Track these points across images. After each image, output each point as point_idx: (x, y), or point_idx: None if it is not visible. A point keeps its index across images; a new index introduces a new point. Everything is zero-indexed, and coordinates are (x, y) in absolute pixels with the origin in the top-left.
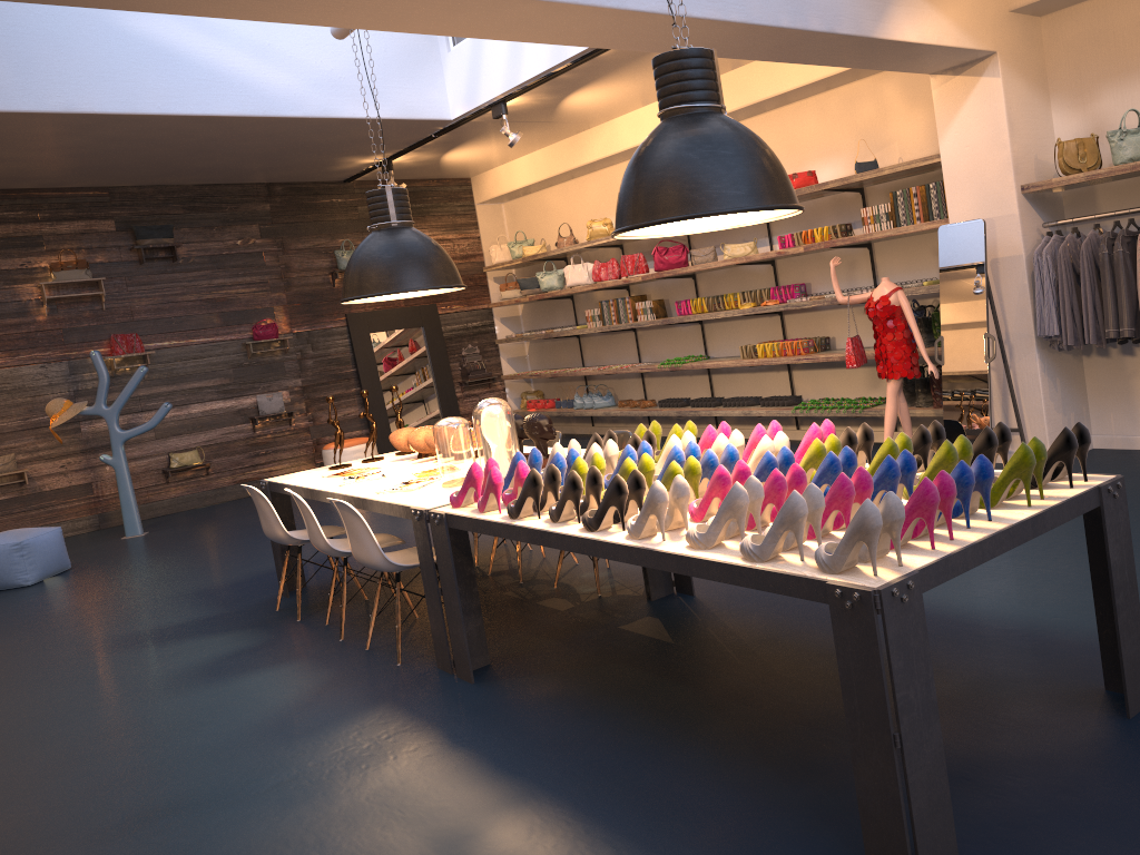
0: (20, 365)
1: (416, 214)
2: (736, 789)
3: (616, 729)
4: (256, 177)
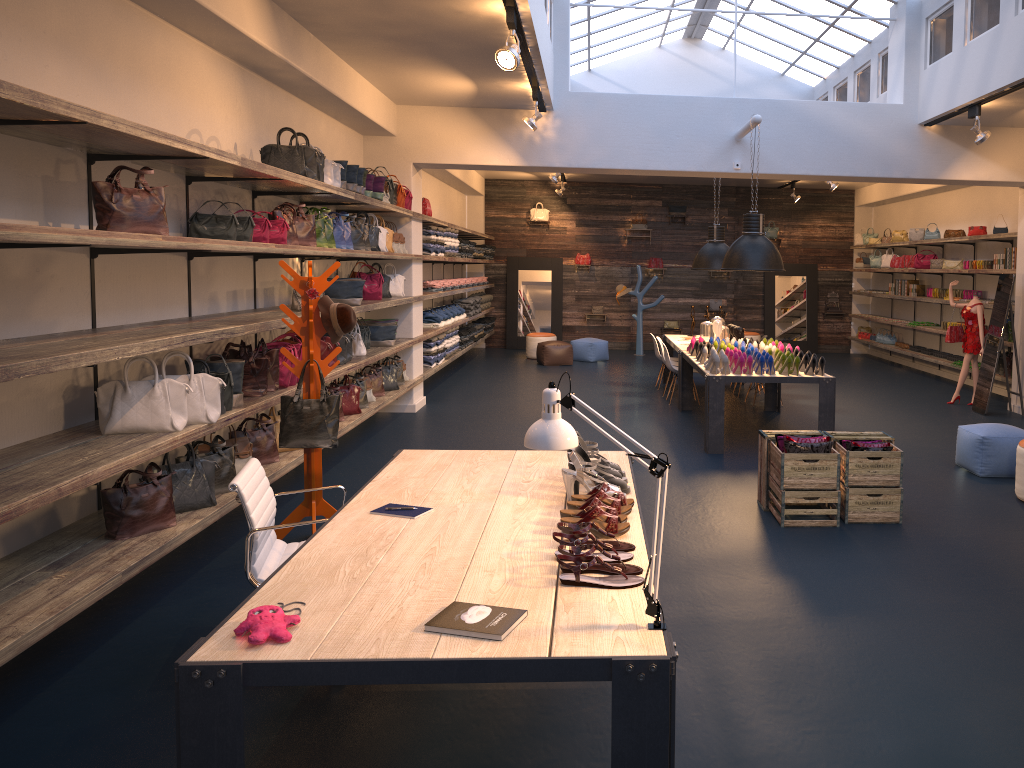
0: (612, 266)
1: (816, 209)
2: (703, 438)
3: (697, 426)
4: (729, 184)
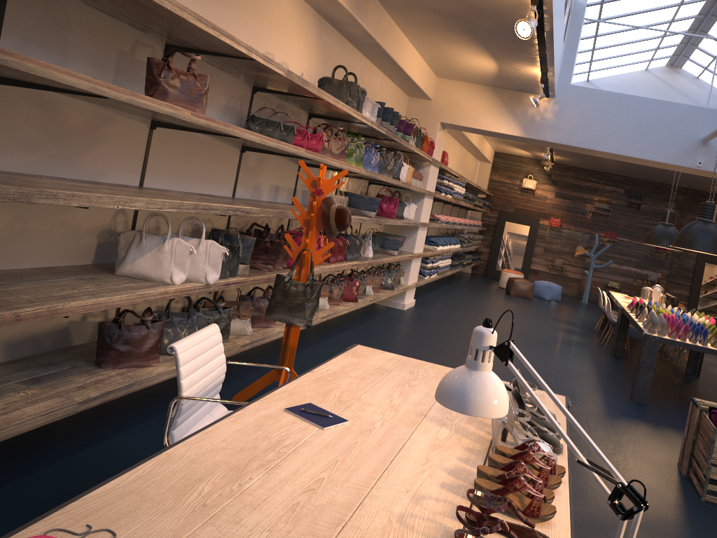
0: (576, 231)
1: None
2: (629, 385)
3: (625, 373)
4: (681, 185)
